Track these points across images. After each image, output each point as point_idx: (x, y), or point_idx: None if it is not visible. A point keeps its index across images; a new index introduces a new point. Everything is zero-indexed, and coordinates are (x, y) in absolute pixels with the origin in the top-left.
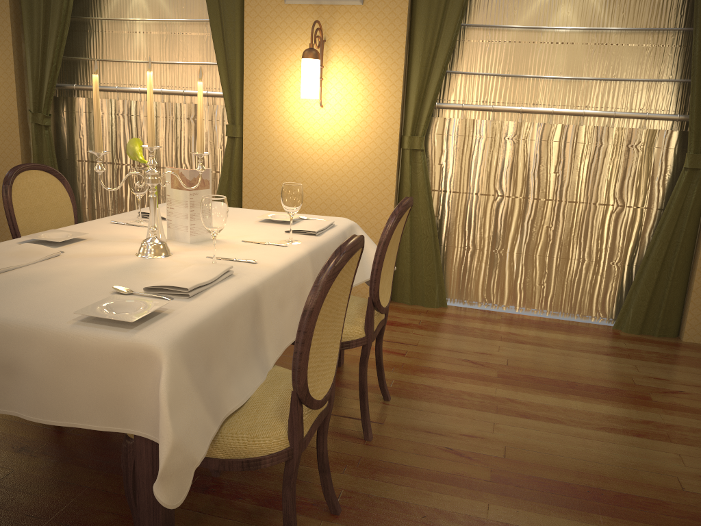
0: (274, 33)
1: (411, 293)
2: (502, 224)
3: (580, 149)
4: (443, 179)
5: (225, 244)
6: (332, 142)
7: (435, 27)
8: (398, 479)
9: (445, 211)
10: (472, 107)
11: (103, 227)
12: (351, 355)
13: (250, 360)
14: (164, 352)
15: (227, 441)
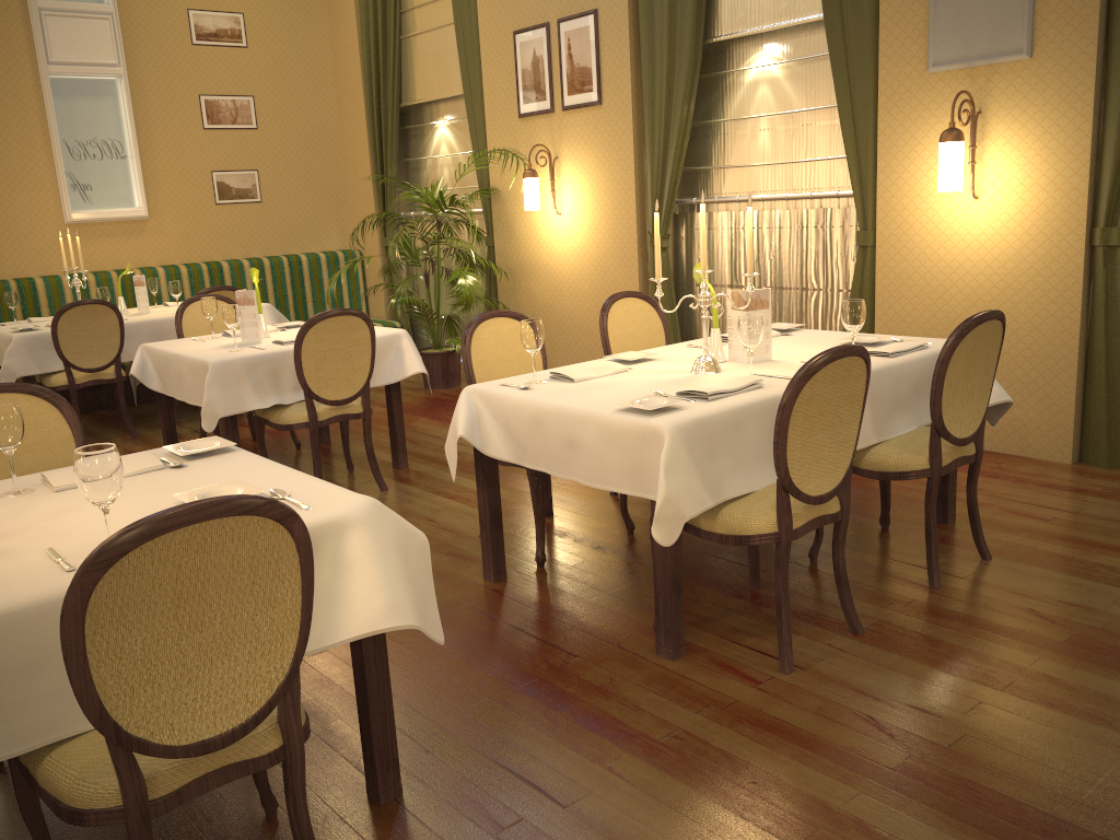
0: (915, 111)
1: (1109, 451)
2: None
3: None
4: None
5: (780, 364)
6: (990, 244)
7: None
8: (944, 622)
9: None
10: None
11: (677, 350)
12: None
13: (763, 462)
14: (667, 431)
15: (725, 519)
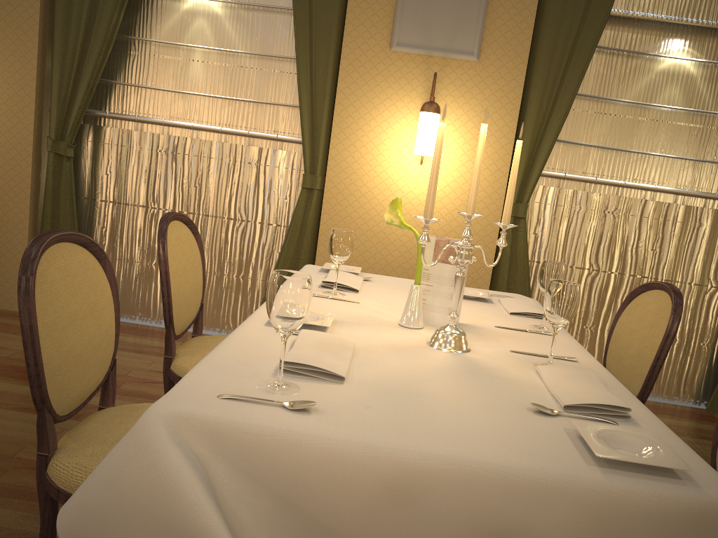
0: (374, 80)
1: None
2: (595, 300)
3: (680, 228)
4: (537, 249)
5: (487, 330)
6: None
7: (552, 93)
8: None
9: (536, 283)
10: (575, 177)
11: (313, 302)
12: None
13: None
14: None
15: None
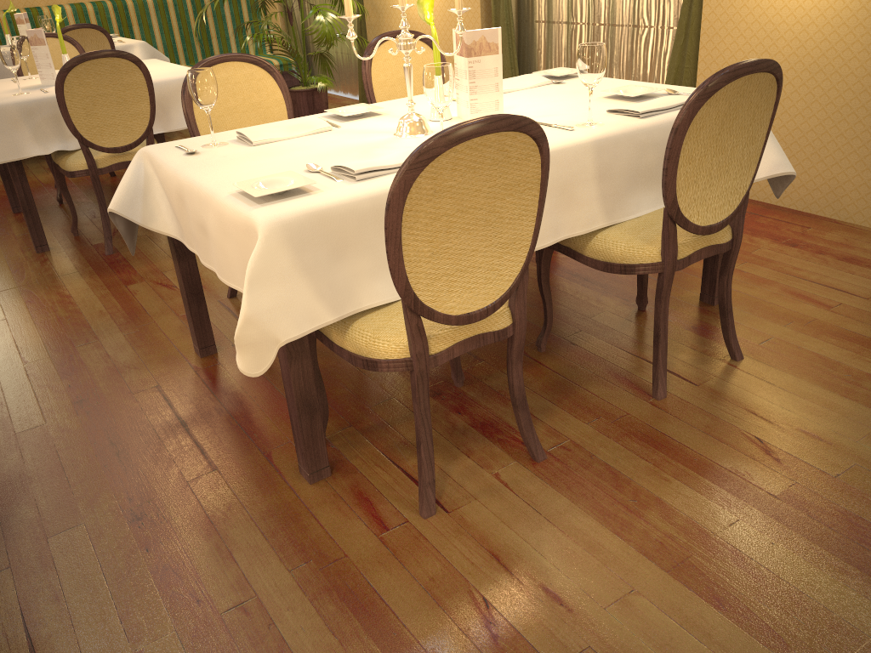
0: None
1: None
2: None
3: None
4: None
5: None
6: None
7: None
8: (647, 451)
9: None
10: None
11: (420, 102)
12: (746, 294)
13: None
14: (261, 229)
15: (354, 335)
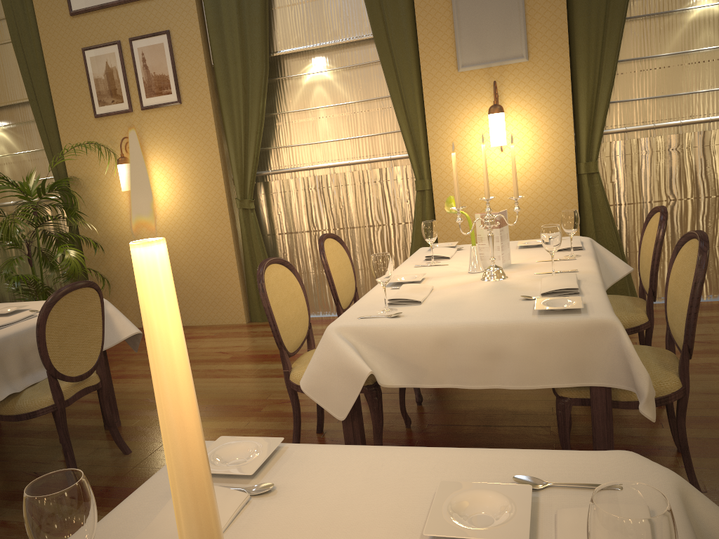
0: (451, 97)
1: None
2: (678, 225)
3: None
4: (617, 194)
5: (528, 265)
6: None
7: (595, 68)
8: (710, 425)
9: (622, 221)
10: (635, 128)
11: (417, 270)
12: None
13: None
14: (618, 322)
15: None
